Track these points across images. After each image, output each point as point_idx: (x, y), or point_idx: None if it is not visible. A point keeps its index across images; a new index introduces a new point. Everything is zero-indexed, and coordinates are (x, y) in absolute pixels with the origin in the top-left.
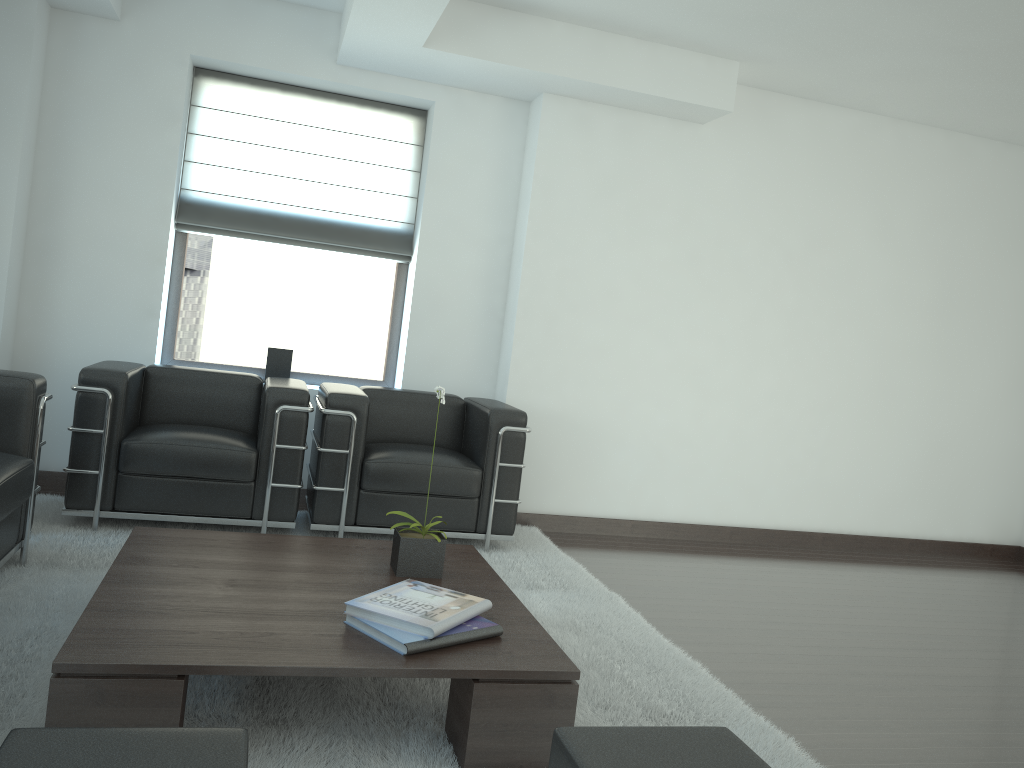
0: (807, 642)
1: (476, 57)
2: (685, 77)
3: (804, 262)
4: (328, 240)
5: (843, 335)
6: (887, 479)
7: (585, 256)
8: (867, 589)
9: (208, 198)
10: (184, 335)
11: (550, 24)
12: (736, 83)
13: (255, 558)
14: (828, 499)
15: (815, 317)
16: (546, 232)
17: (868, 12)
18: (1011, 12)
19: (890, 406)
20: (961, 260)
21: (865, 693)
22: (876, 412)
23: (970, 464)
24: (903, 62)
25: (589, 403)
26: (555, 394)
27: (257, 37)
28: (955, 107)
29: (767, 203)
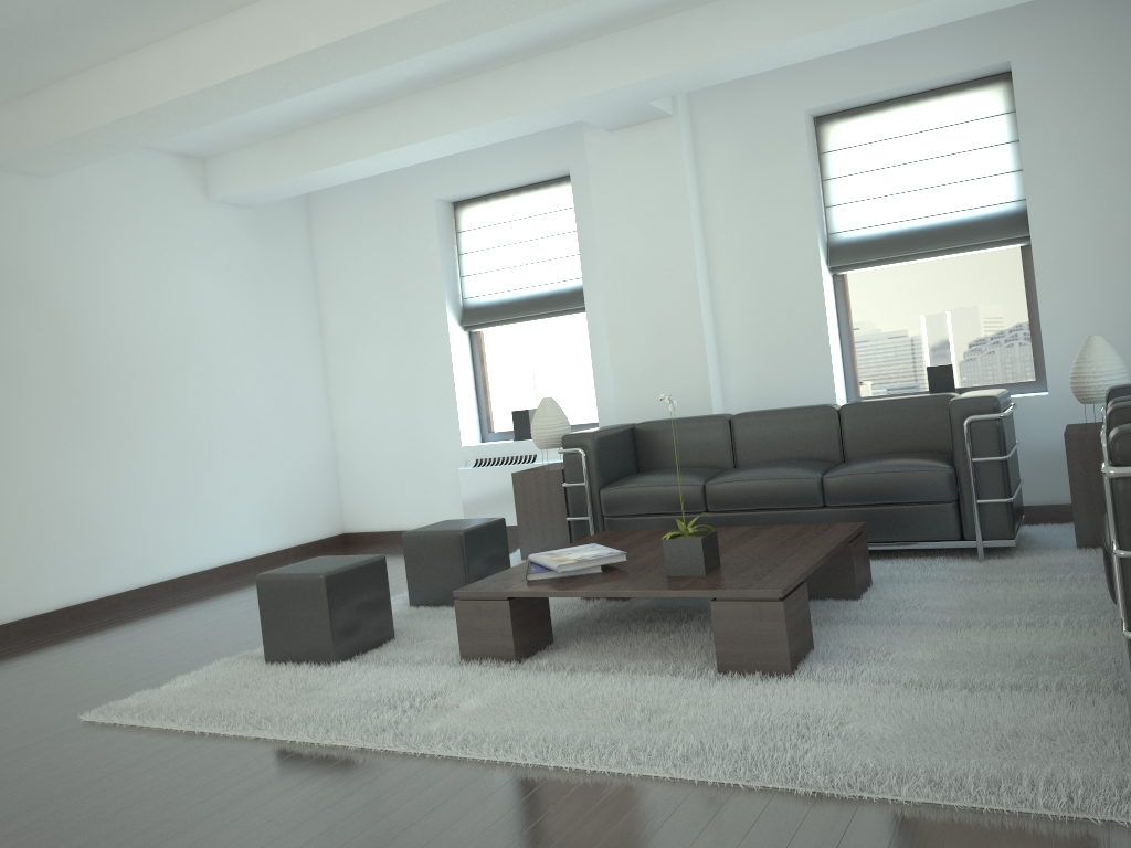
0: None
1: None
2: None
3: None
4: None
5: None
6: None
7: None
8: None
9: None
10: None
11: None
12: None
13: (756, 542)
14: None
15: None
16: None
17: None
18: None
19: None
20: None
21: None
22: None
23: None
24: None
25: None
26: None
27: None
28: None
29: None
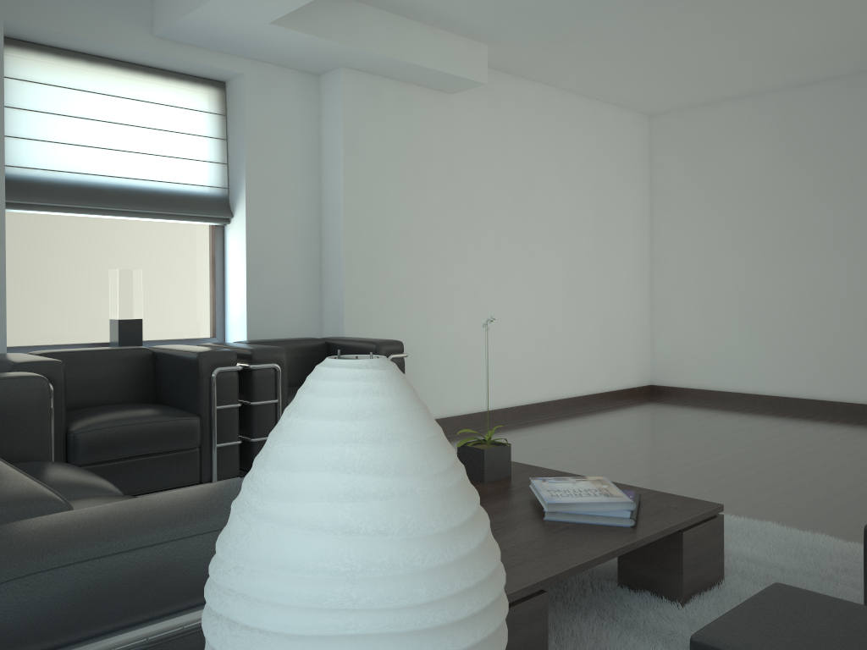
0: (659, 469)
1: (312, 34)
2: (456, 56)
3: (523, 199)
4: (156, 208)
5: (549, 252)
6: (583, 353)
7: (387, 206)
8: (623, 430)
9: (27, 173)
10: (12, 320)
11: (362, 8)
12: (487, 61)
13: None
14: (554, 375)
15: (533, 240)
16: (357, 188)
17: (611, 11)
18: (698, 16)
19: (579, 300)
20: (604, 190)
21: (737, 488)
22: (572, 306)
23: (623, 334)
24: (602, 48)
25: (403, 328)
26: (379, 325)
27: (73, 6)
28: (607, 81)
29: (497, 155)
